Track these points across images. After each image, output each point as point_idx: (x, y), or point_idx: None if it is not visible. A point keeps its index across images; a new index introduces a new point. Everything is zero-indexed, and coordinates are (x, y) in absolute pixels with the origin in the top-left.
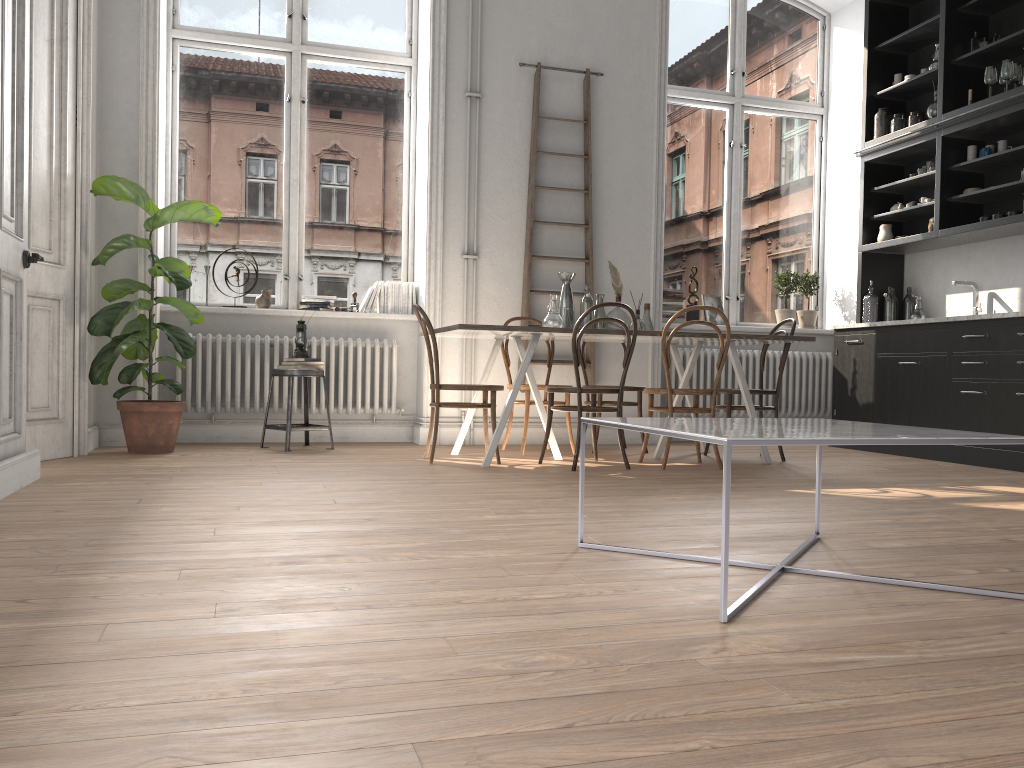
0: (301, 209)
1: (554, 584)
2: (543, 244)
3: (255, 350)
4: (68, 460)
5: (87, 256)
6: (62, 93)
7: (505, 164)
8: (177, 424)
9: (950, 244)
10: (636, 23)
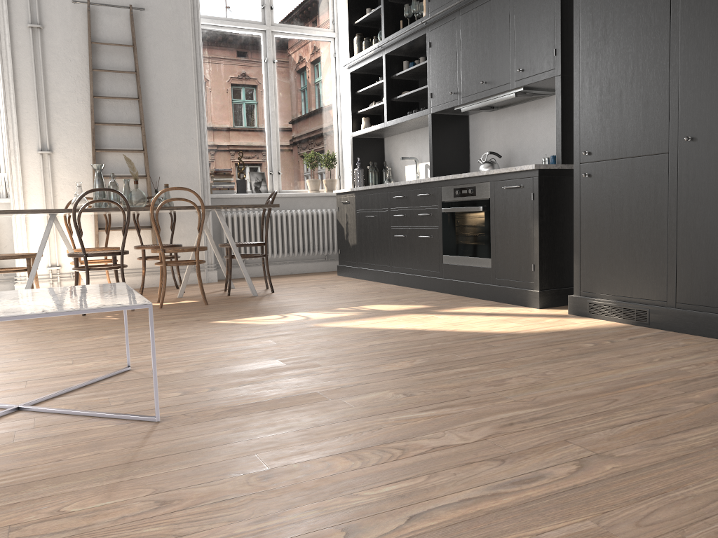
0: None
1: None
2: (107, 140)
3: None
4: None
5: None
6: None
7: (69, 80)
8: None
9: (403, 131)
10: None
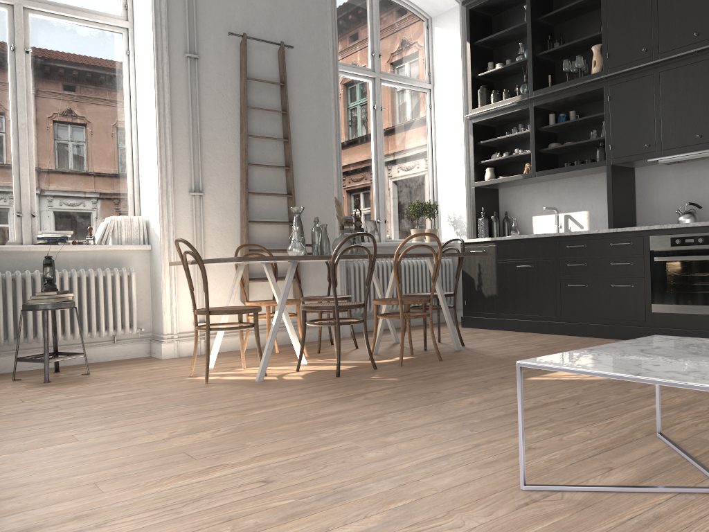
0: (30, 151)
1: None
2: (254, 182)
3: None
4: None
5: None
6: None
7: (221, 116)
8: None
9: (536, 181)
10: (314, 9)
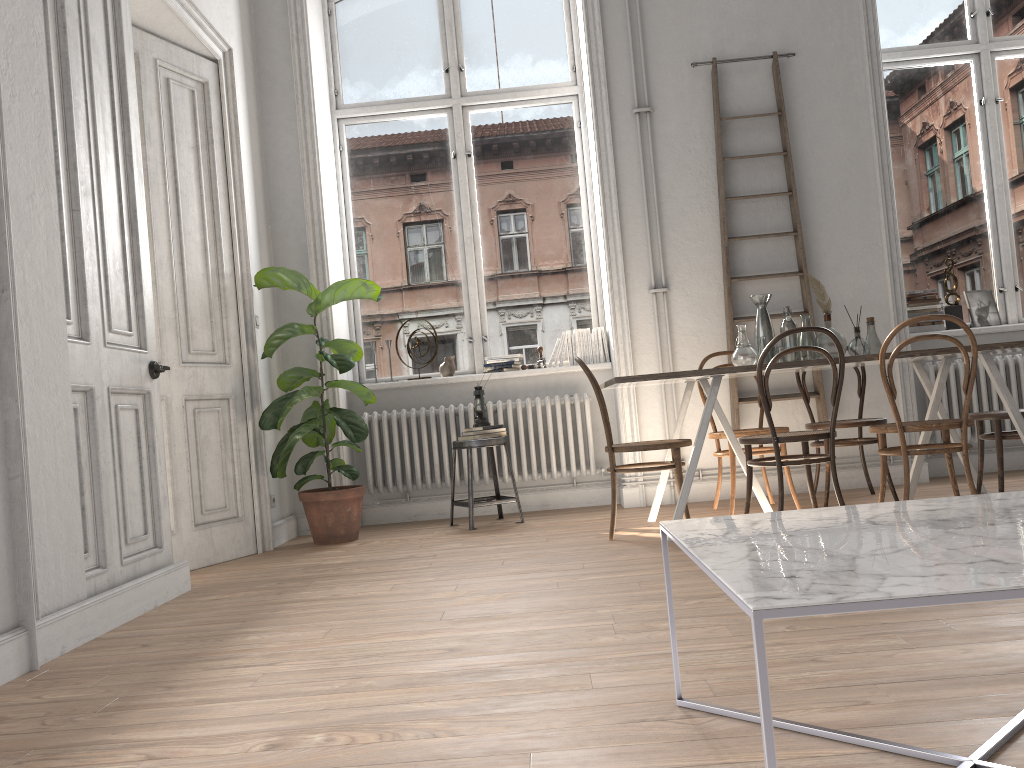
0: (478, 267)
1: None
2: (744, 262)
3: (440, 422)
4: (247, 559)
5: (255, 350)
6: (213, 195)
7: (688, 180)
8: (357, 510)
9: None
10: None
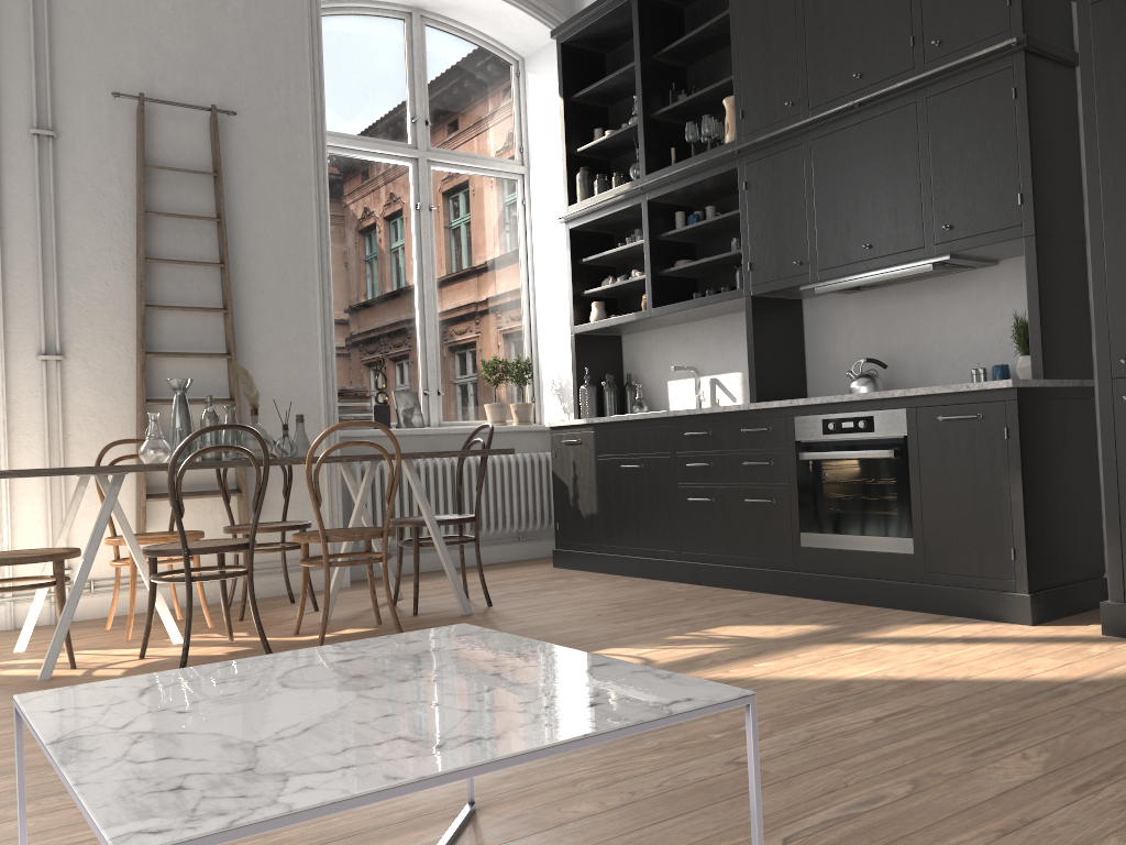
0: None
1: None
2: (164, 336)
3: None
4: None
5: None
6: None
7: (100, 228)
8: None
9: (667, 324)
10: (279, 51)
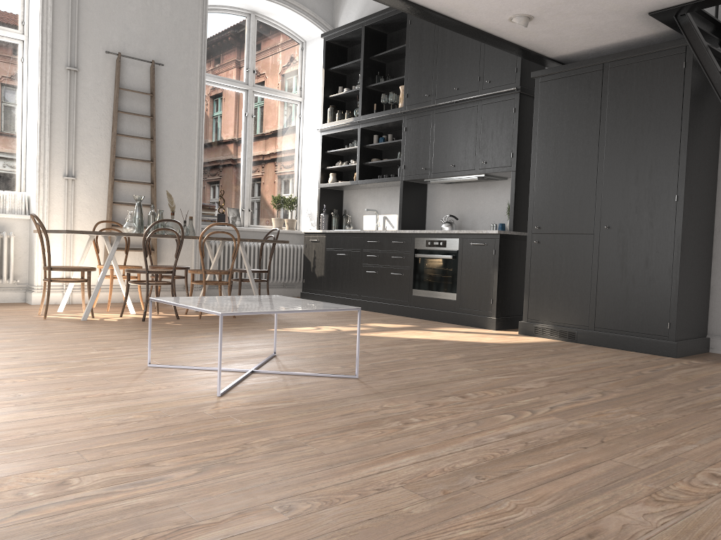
0: None
1: (135, 385)
2: (122, 172)
3: None
4: None
5: None
6: None
7: (95, 117)
8: None
9: (365, 187)
10: (186, 34)
